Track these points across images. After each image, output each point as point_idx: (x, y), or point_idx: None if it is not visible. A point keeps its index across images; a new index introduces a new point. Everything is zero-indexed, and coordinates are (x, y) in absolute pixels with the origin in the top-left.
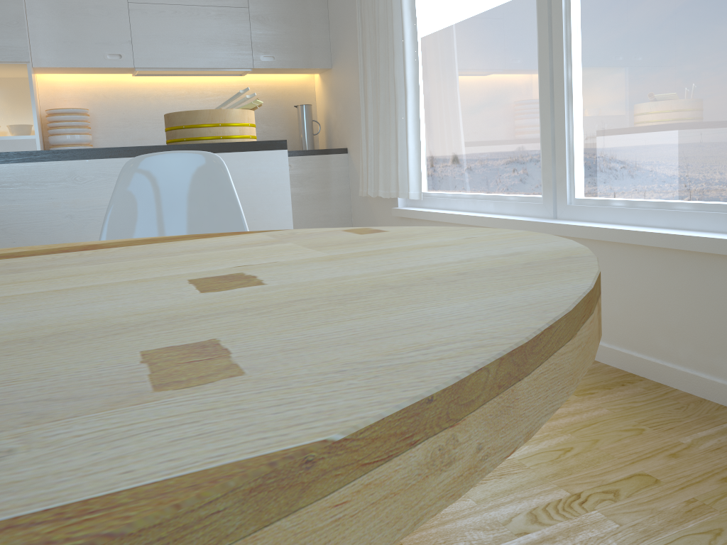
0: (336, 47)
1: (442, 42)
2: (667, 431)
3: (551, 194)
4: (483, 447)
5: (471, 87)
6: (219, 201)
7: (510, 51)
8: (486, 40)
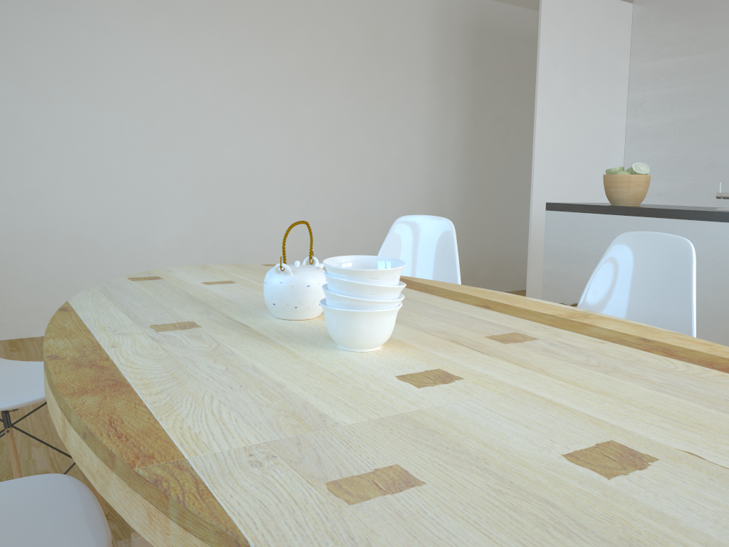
0: None
1: None
2: None
3: None
4: None
5: None
6: None
7: None
8: None
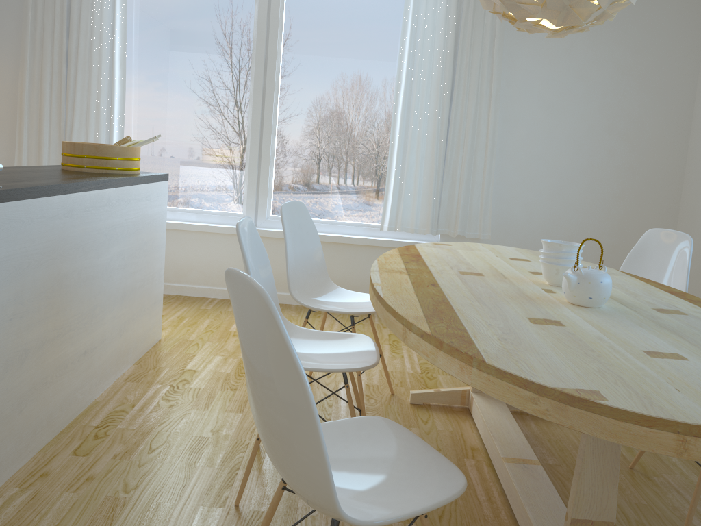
0: None
1: (141, 91)
2: (367, 321)
3: (253, 213)
4: None
5: (175, 133)
6: (309, 228)
7: (220, 119)
8: (196, 105)
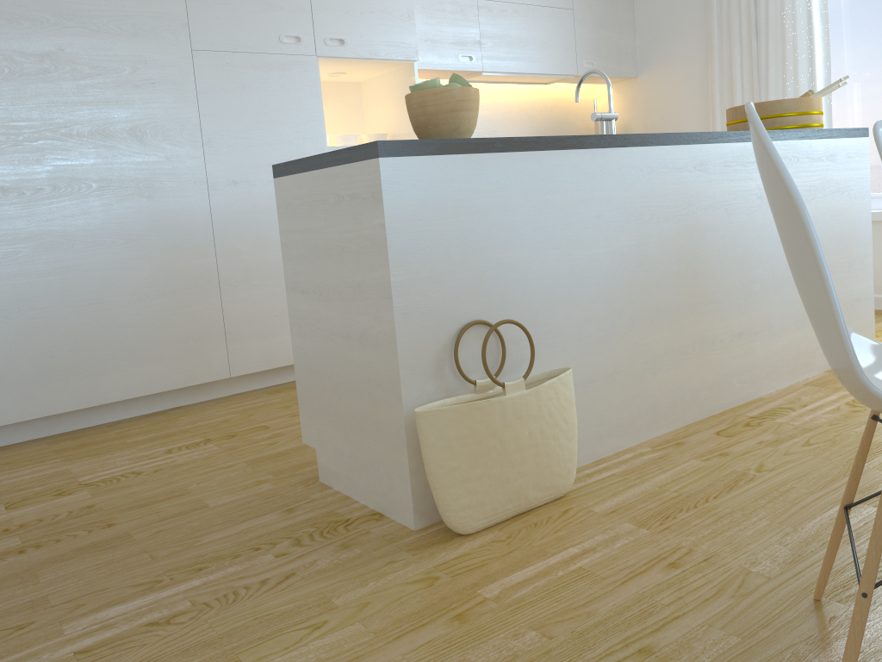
0: (649, 54)
1: (852, 44)
2: None
3: None
4: None
5: None
6: None
7: None
8: None
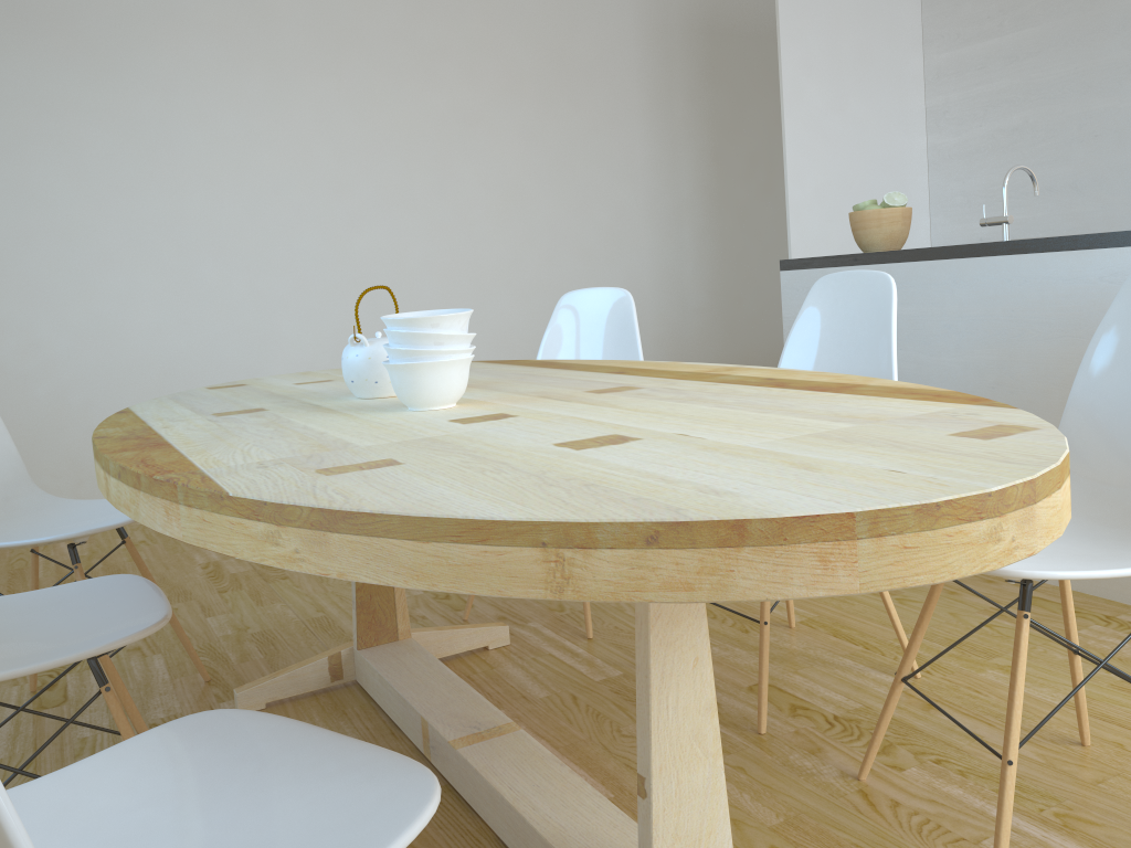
0: None
1: None
2: None
3: None
4: (299, 552)
5: None
6: None
7: None
8: None
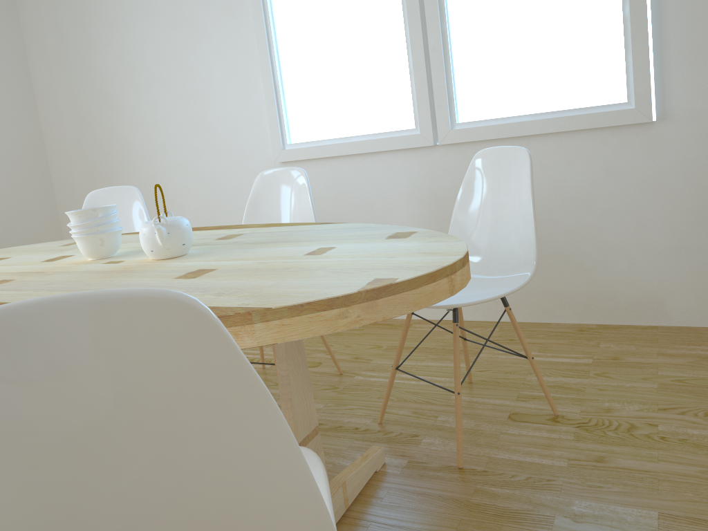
0: None
1: None
2: None
3: None
4: None
5: None
6: None
7: None
8: None
